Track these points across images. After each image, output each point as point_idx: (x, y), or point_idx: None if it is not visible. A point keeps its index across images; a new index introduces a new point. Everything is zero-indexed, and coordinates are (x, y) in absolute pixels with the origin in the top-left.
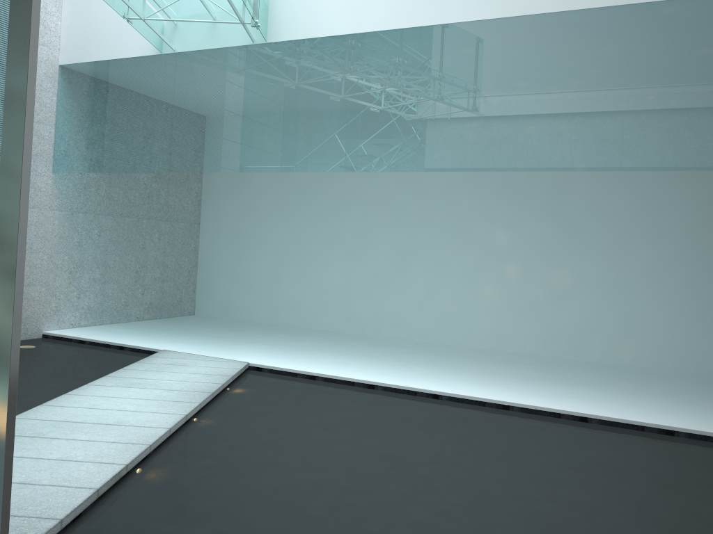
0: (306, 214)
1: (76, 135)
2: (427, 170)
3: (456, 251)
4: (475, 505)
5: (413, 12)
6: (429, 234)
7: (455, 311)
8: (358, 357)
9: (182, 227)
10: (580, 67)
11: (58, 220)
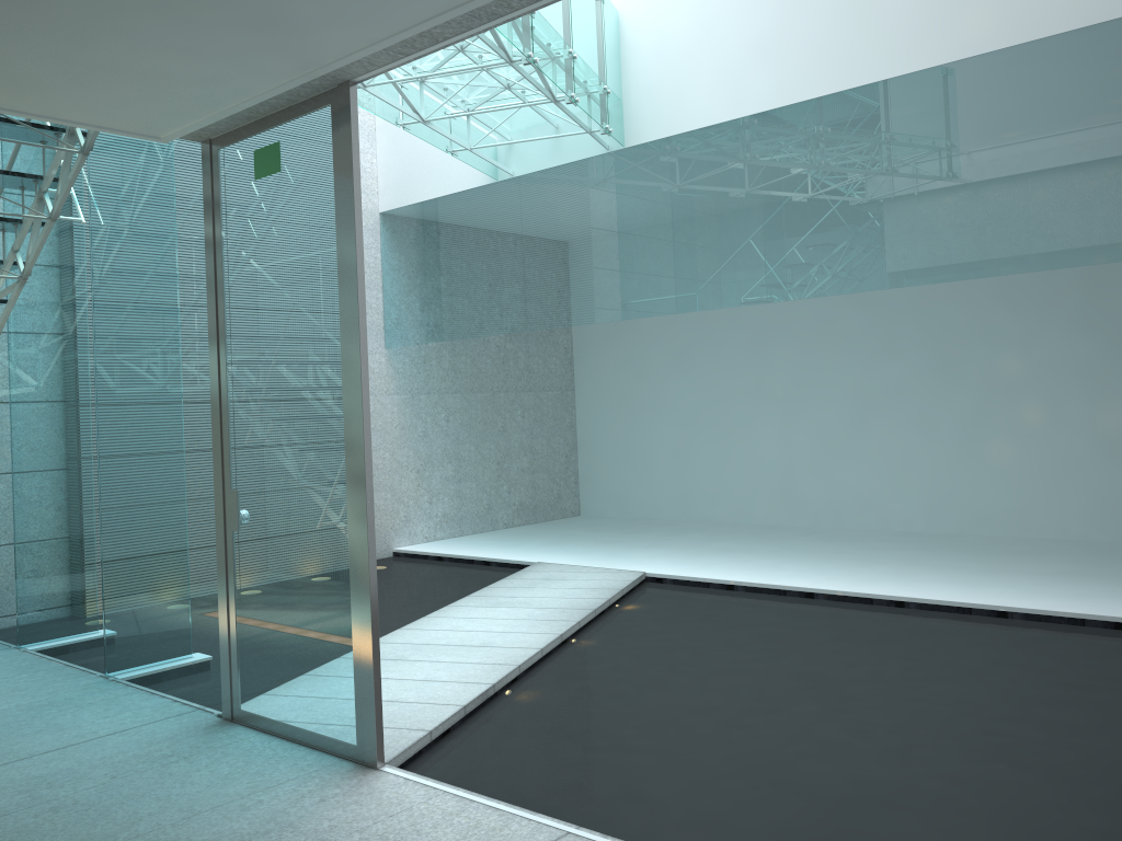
0: (716, 361)
1: (408, 297)
2: (855, 291)
3: (942, 392)
4: (907, 724)
5: (811, 77)
6: (898, 372)
7: (951, 483)
8: (798, 558)
9: (550, 396)
10: (1058, 119)
11: (397, 406)
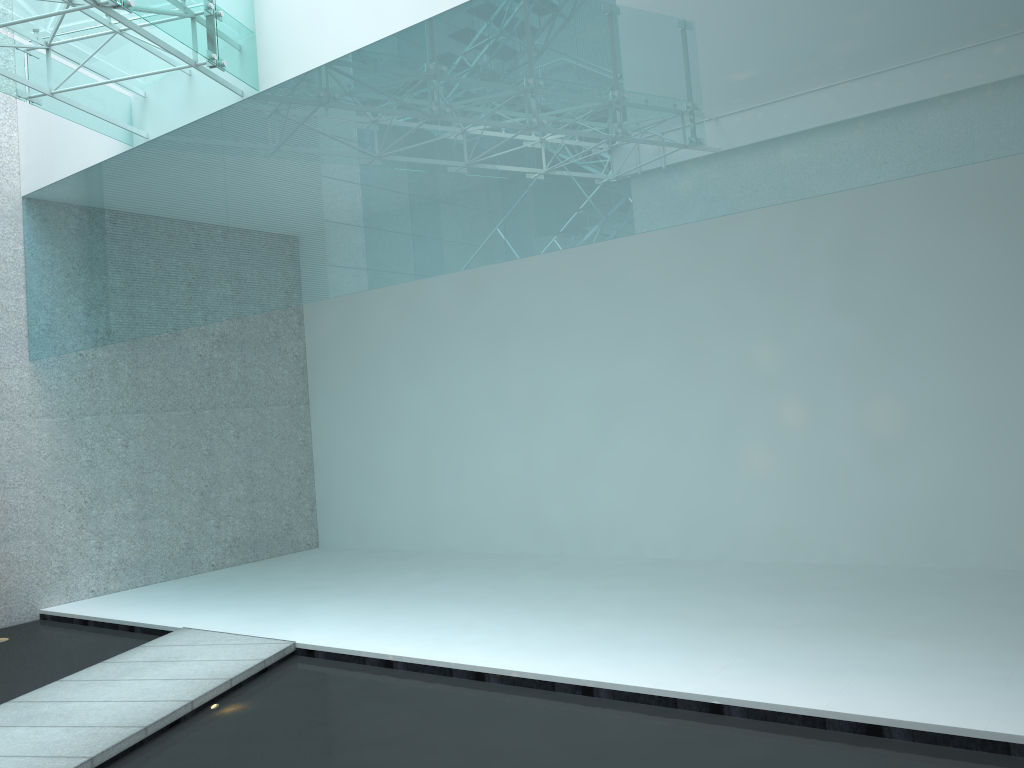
0: (451, 364)
1: (50, 297)
2: (517, 256)
3: (691, 391)
4: None
5: None
6: (643, 369)
7: (706, 499)
8: (506, 608)
9: (276, 412)
10: None
11: (49, 431)
